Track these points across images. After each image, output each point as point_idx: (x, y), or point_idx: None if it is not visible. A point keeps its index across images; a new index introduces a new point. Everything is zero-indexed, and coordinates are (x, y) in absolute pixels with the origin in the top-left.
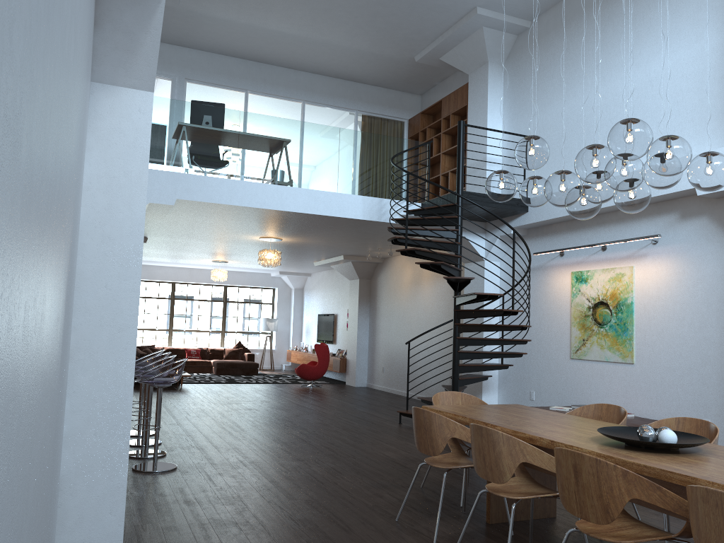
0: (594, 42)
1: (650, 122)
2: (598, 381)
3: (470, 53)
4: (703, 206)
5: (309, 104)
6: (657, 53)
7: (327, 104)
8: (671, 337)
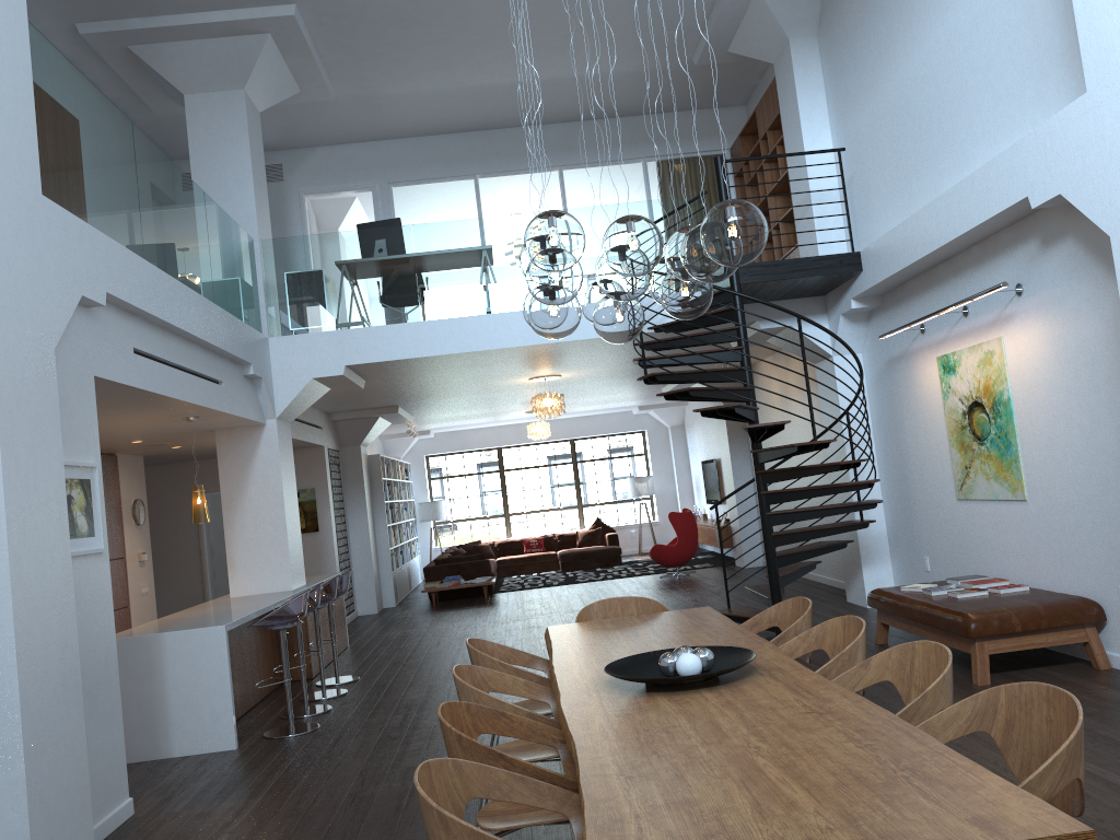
0: None
1: (984, 90)
2: (992, 533)
3: (760, 32)
4: (1065, 221)
5: (569, 169)
6: None
7: (595, 162)
8: (1062, 451)
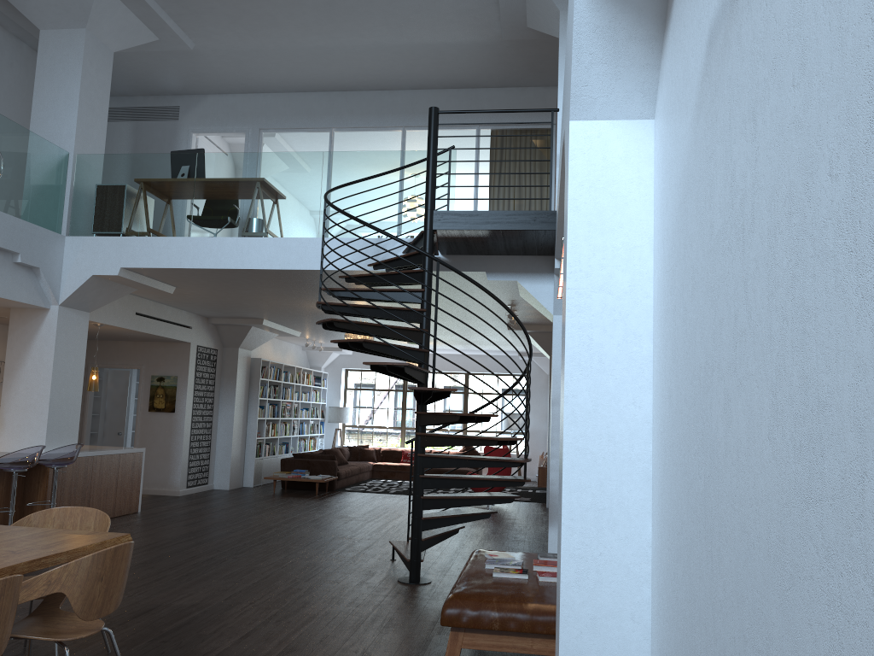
0: None
1: None
2: None
3: (540, 5)
4: None
5: (411, 130)
6: None
7: None
8: None
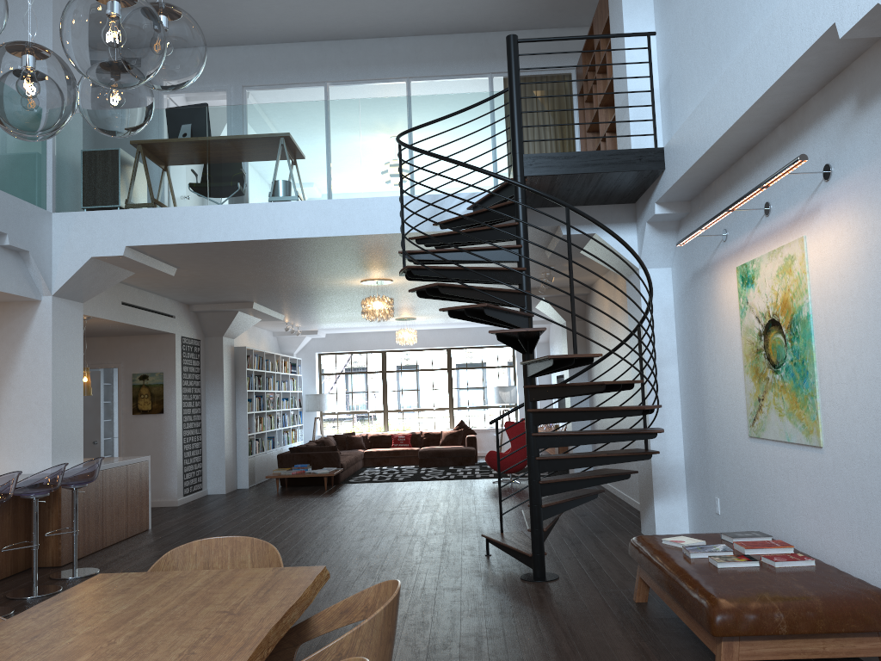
0: None
1: None
2: (783, 483)
3: None
4: None
5: (416, 81)
6: None
7: (442, 76)
8: (868, 386)
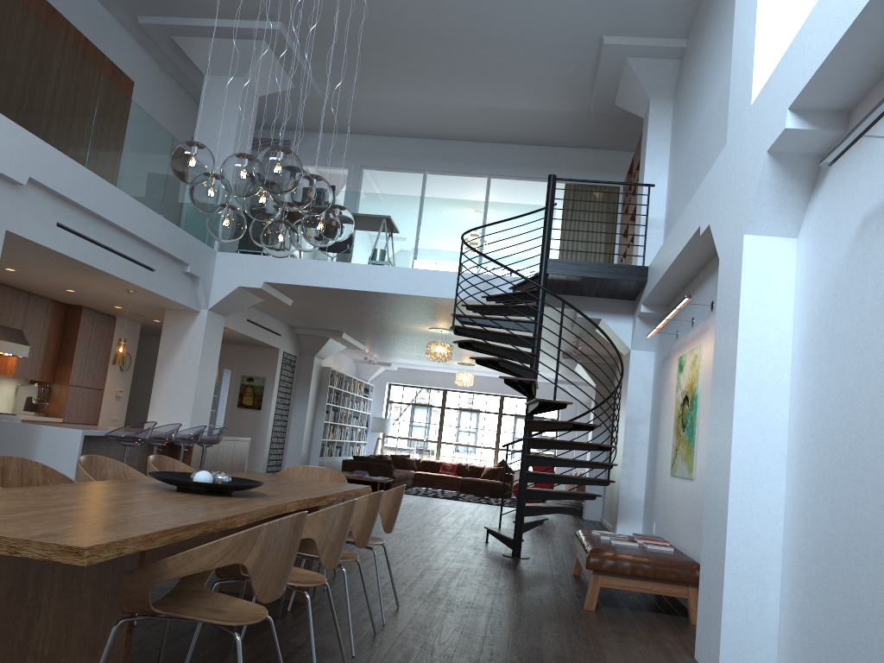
0: (707, 52)
1: (721, 146)
2: (679, 506)
3: (632, 91)
4: None
5: (495, 178)
6: (730, 52)
7: (516, 176)
8: None
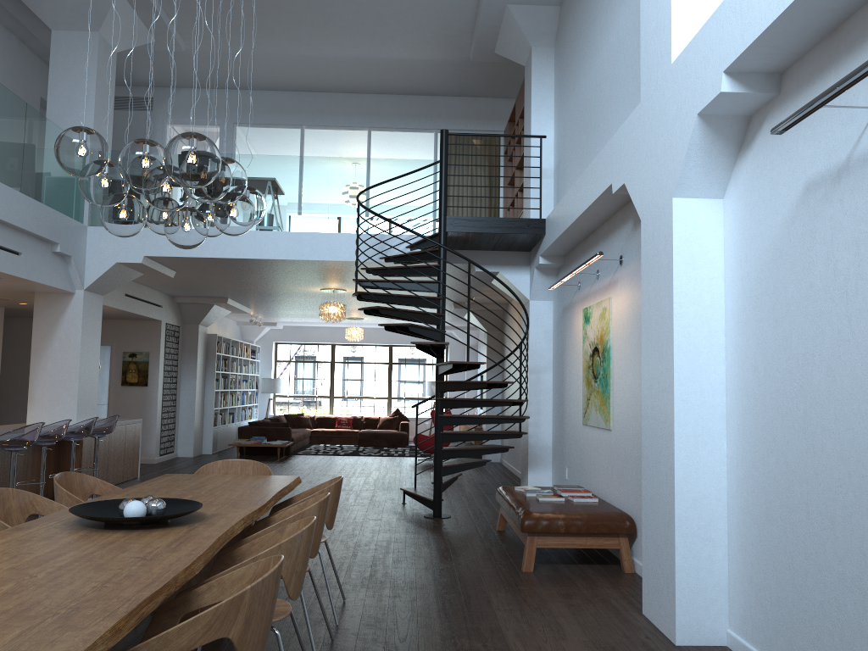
0: None
1: (619, 98)
2: (595, 454)
3: (513, 39)
4: None
5: (376, 130)
6: (622, 2)
7: (397, 128)
8: (629, 393)
